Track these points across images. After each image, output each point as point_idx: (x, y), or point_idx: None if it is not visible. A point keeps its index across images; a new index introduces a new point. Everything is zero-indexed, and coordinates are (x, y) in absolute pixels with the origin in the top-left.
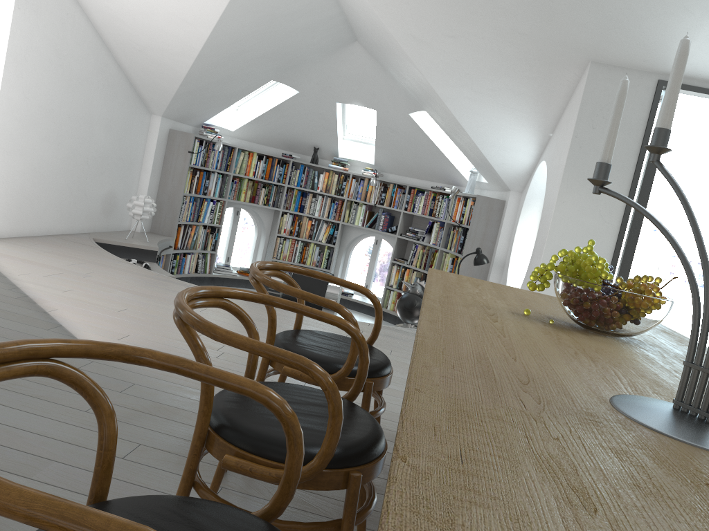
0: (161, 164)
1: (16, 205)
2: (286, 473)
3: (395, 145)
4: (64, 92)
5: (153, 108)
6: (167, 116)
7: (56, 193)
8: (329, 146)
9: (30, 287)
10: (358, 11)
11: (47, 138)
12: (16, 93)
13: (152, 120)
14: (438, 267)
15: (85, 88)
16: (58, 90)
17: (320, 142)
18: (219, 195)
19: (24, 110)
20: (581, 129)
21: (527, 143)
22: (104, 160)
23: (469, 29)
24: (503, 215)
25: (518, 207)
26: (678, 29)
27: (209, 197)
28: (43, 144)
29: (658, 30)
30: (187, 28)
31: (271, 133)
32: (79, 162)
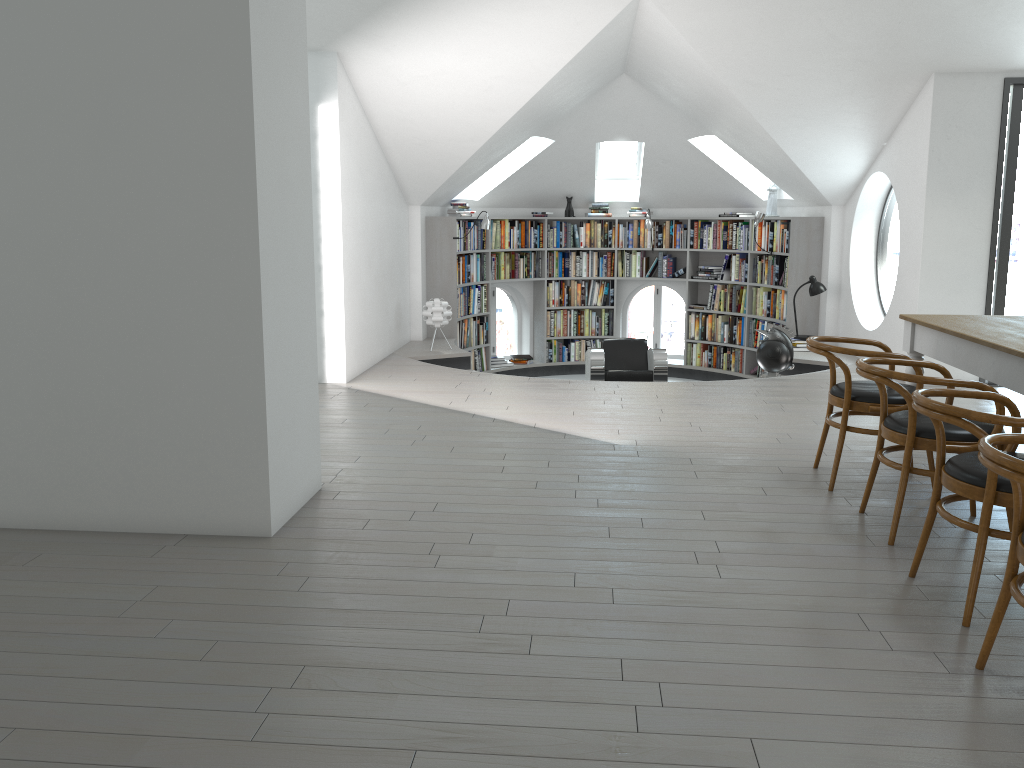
0: (425, 259)
1: (358, 339)
2: (1015, 431)
3: (667, 176)
4: (367, 210)
5: (412, 199)
6: (425, 203)
7: (374, 318)
8: (583, 193)
9: (479, 411)
10: (668, 60)
11: (365, 263)
12: (348, 226)
13: (410, 212)
14: (750, 306)
15: (376, 199)
16: (364, 210)
17: (573, 190)
18: (480, 278)
19: (353, 240)
20: (936, 142)
21: (857, 156)
22: (391, 270)
23: (808, 66)
24: (827, 233)
25: (844, 222)
26: (1023, 33)
27: (474, 283)
28: (363, 270)
29: (1004, 37)
30: (488, 115)
31: (517, 192)
32: (380, 279)
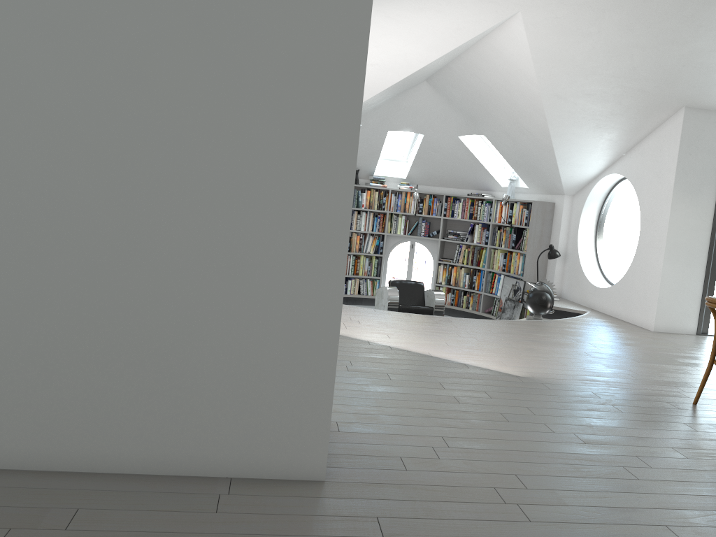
0: None
1: None
2: None
3: (433, 161)
4: None
5: None
6: None
7: None
8: (367, 167)
9: (369, 339)
10: (491, 72)
11: None
12: None
13: None
14: (488, 262)
15: None
16: None
17: (361, 165)
18: None
19: None
20: (682, 156)
21: (601, 161)
22: None
23: (605, 89)
24: (558, 215)
25: (573, 208)
26: None
27: None
28: None
29: None
30: None
31: None
32: None
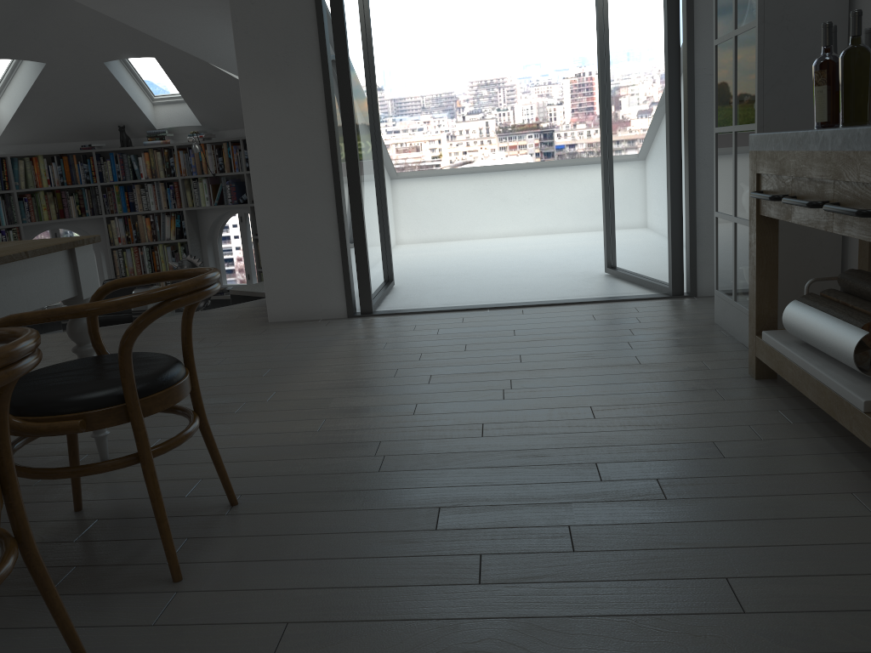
0: None
1: None
2: None
3: (205, 94)
4: None
5: None
6: None
7: None
8: (136, 120)
9: None
10: None
11: None
12: None
13: None
14: None
15: None
16: None
17: (122, 118)
18: (9, 221)
19: None
20: (239, 9)
21: None
22: None
23: None
24: None
25: None
26: None
27: None
28: None
29: None
30: None
31: (52, 125)
32: None
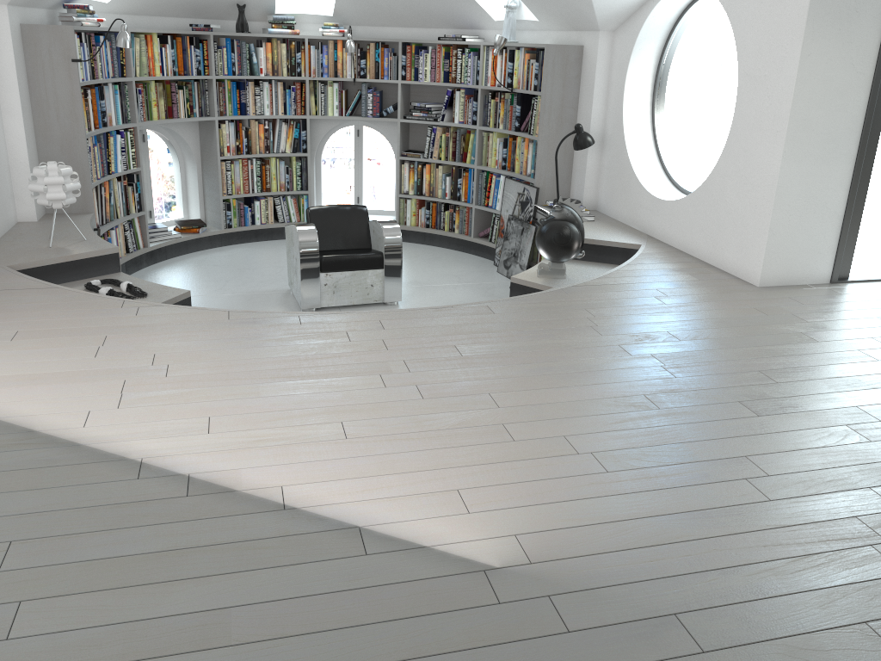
0: (28, 93)
1: None
2: None
3: None
4: None
5: None
6: (15, 2)
7: None
8: None
9: (152, 449)
10: None
11: None
12: None
13: None
14: (480, 155)
15: None
16: None
17: None
18: (123, 119)
19: None
20: None
21: None
22: None
23: None
24: (589, 68)
25: (614, 54)
26: None
27: (114, 128)
28: None
29: None
30: None
31: None
32: None
